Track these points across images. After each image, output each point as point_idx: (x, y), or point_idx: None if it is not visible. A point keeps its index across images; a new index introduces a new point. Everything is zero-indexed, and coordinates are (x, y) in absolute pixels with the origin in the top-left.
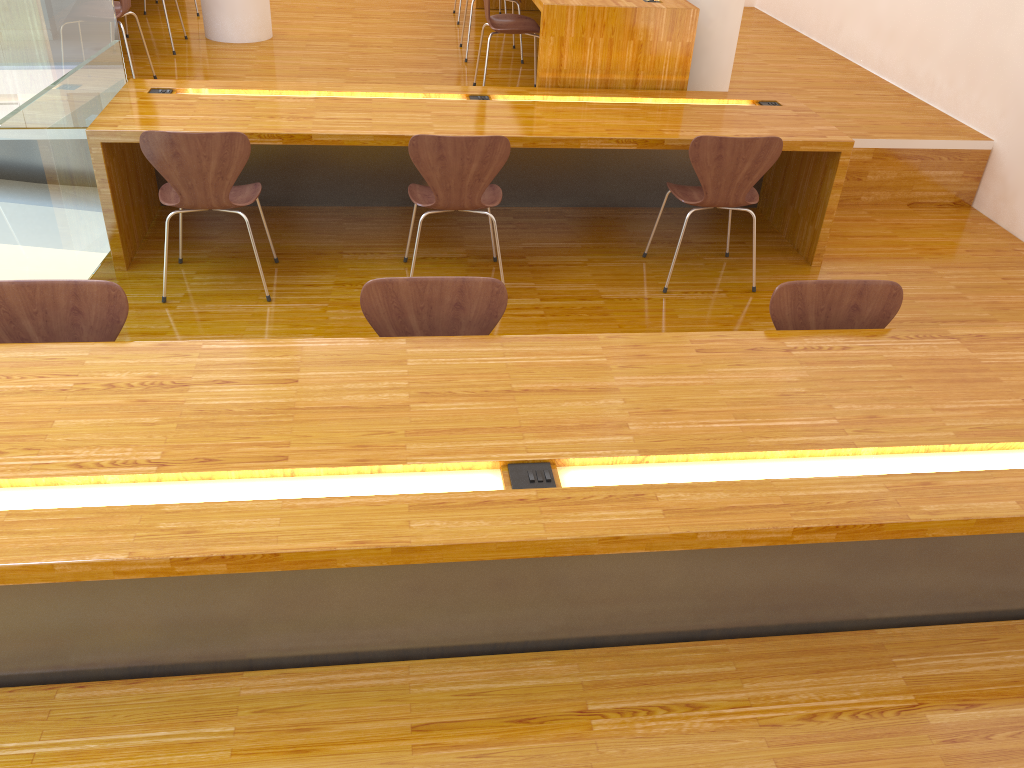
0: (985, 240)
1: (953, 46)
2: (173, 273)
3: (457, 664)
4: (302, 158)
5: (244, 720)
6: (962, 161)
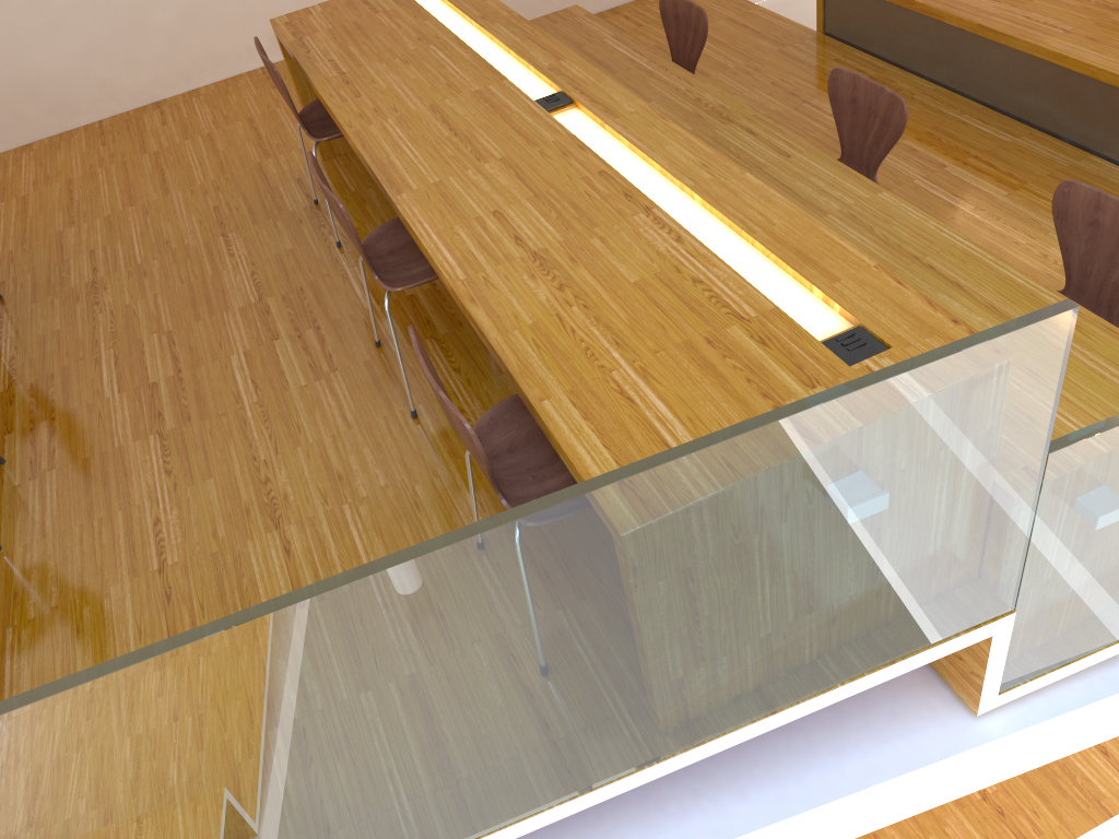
0: None
1: None
2: None
3: None
4: None
5: None
6: None
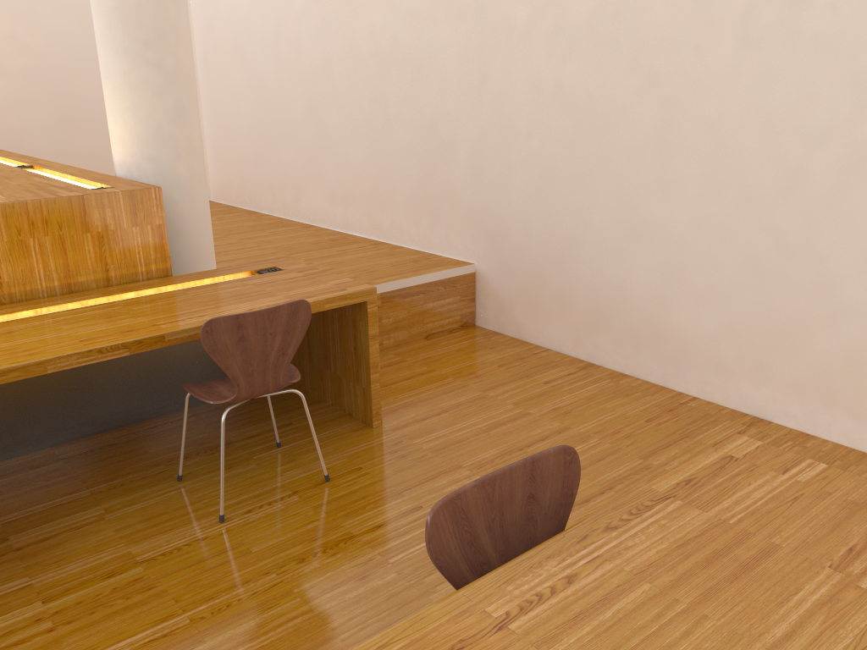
0: (506, 351)
1: (407, 193)
2: None
3: None
4: None
5: None
6: (456, 287)
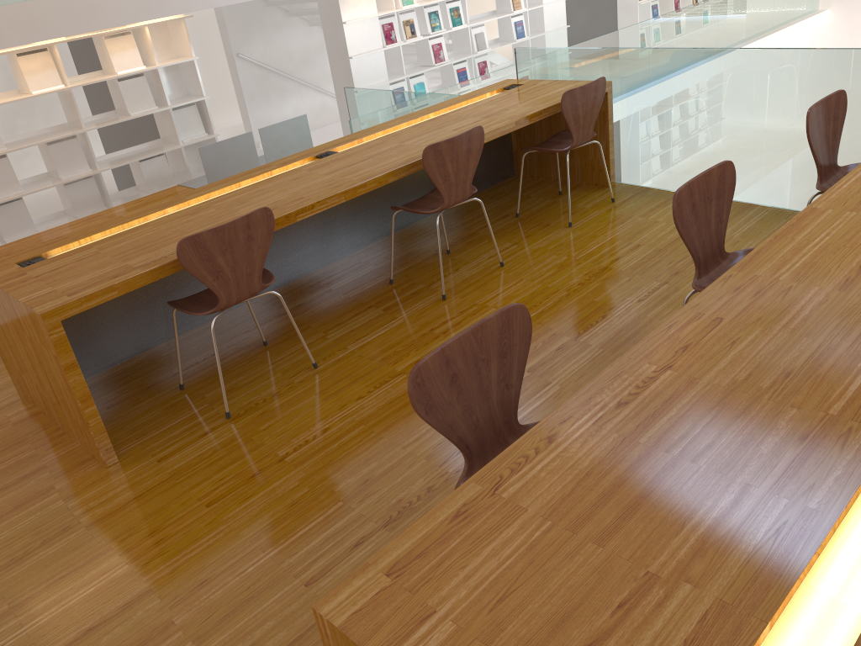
0: None
1: None
2: None
3: None
4: None
5: None
6: None
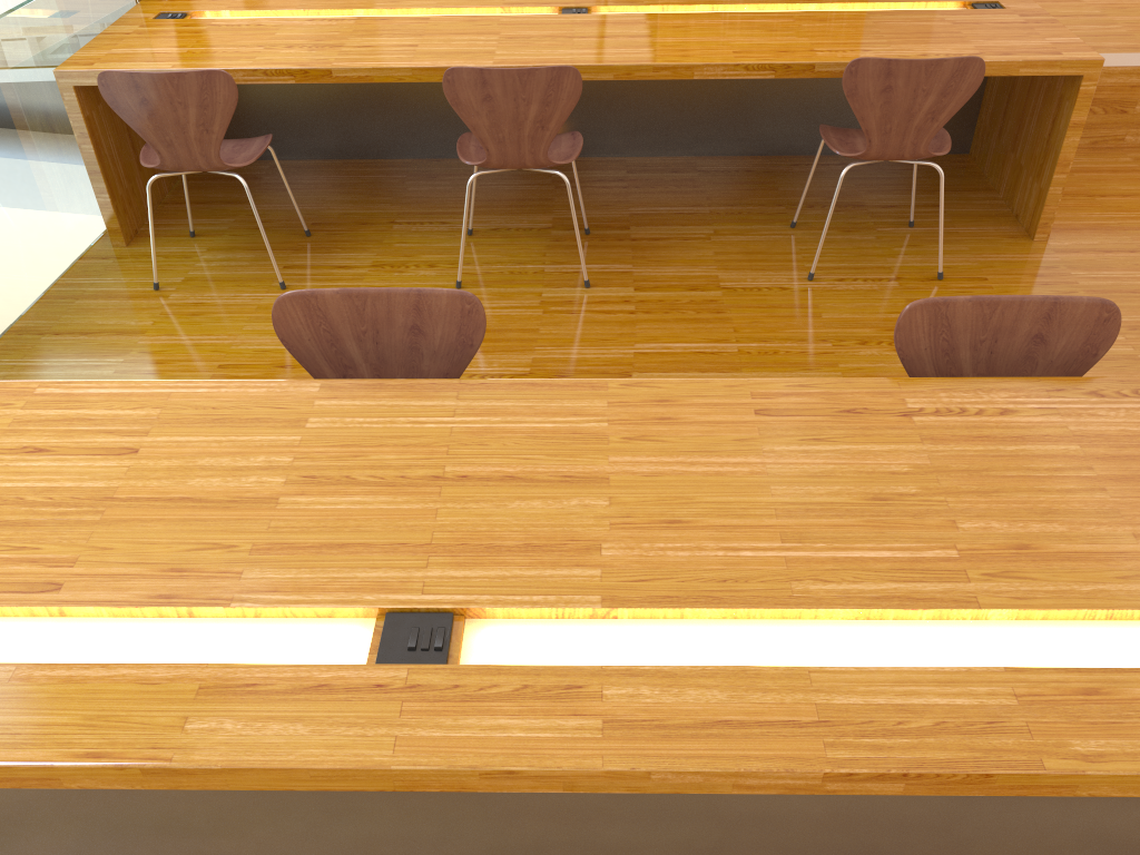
0: None
1: None
2: (180, 250)
3: None
4: (357, 98)
5: None
6: None
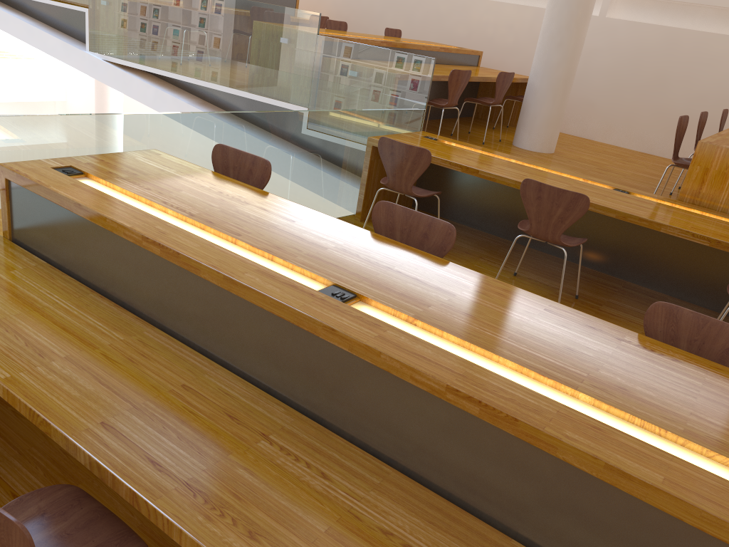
0: None
1: None
2: None
3: (239, 381)
4: (497, 202)
5: (130, 339)
6: None
